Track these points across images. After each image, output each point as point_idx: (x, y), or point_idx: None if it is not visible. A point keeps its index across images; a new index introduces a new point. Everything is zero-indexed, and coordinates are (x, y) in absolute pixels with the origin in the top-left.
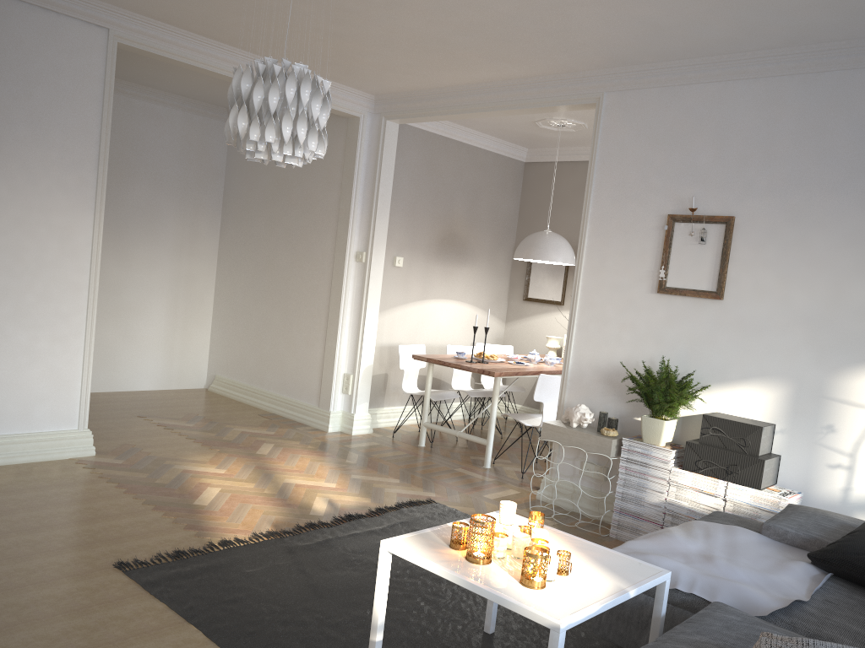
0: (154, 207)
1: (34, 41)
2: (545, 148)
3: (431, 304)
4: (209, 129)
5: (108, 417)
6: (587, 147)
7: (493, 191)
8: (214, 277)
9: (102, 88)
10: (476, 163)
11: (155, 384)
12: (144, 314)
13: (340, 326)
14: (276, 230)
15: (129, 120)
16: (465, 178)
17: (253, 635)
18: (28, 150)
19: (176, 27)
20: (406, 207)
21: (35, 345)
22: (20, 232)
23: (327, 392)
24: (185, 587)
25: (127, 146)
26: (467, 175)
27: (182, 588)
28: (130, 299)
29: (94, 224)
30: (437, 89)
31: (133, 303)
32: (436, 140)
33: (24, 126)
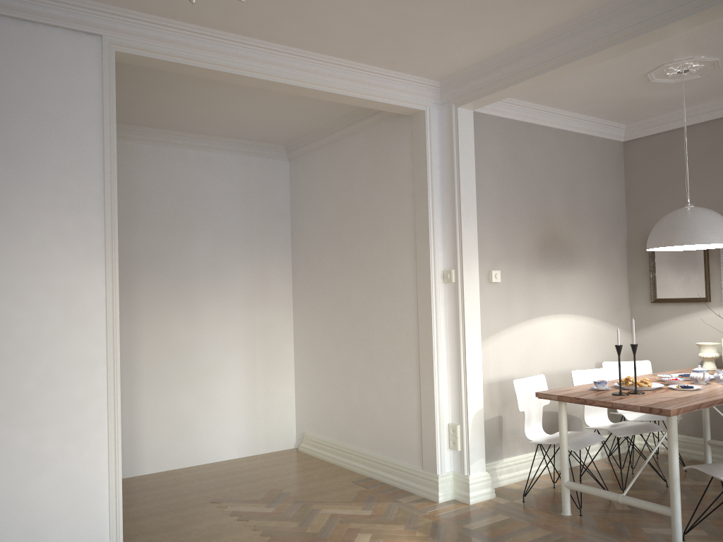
0: (219, 259)
1: (5, 60)
2: (648, 119)
3: (541, 322)
4: (269, 169)
5: (177, 507)
6: (708, 103)
7: (593, 180)
8: (291, 324)
9: (101, 108)
10: (568, 149)
11: (240, 451)
12: (220, 375)
13: (436, 365)
14: (348, 262)
15: (184, 171)
16: (558, 168)
17: None
18: (9, 195)
19: (185, 22)
20: (495, 210)
21: (40, 448)
22: (7, 301)
23: (430, 450)
24: None
25: (184, 198)
26: (560, 164)
27: None
28: (204, 361)
29: (105, 279)
30: (519, 46)
31: (208, 364)
32: (518, 127)
33: (2, 166)
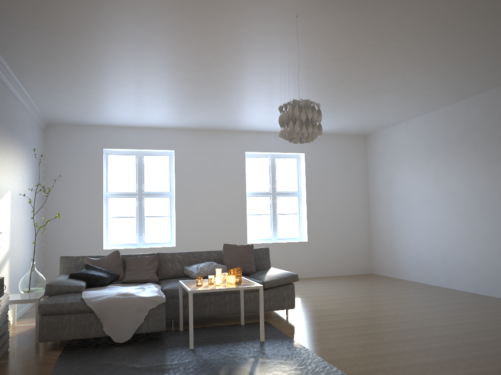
0: None
1: None
2: None
3: None
4: None
5: None
6: None
7: None
8: None
9: None
10: None
11: None
12: None
13: None
14: None
15: None
16: None
17: (297, 354)
18: None
19: None
20: None
21: None
22: None
23: None
24: (325, 374)
25: None
26: None
27: (327, 374)
28: None
29: None
30: None
31: None
32: None
33: None
